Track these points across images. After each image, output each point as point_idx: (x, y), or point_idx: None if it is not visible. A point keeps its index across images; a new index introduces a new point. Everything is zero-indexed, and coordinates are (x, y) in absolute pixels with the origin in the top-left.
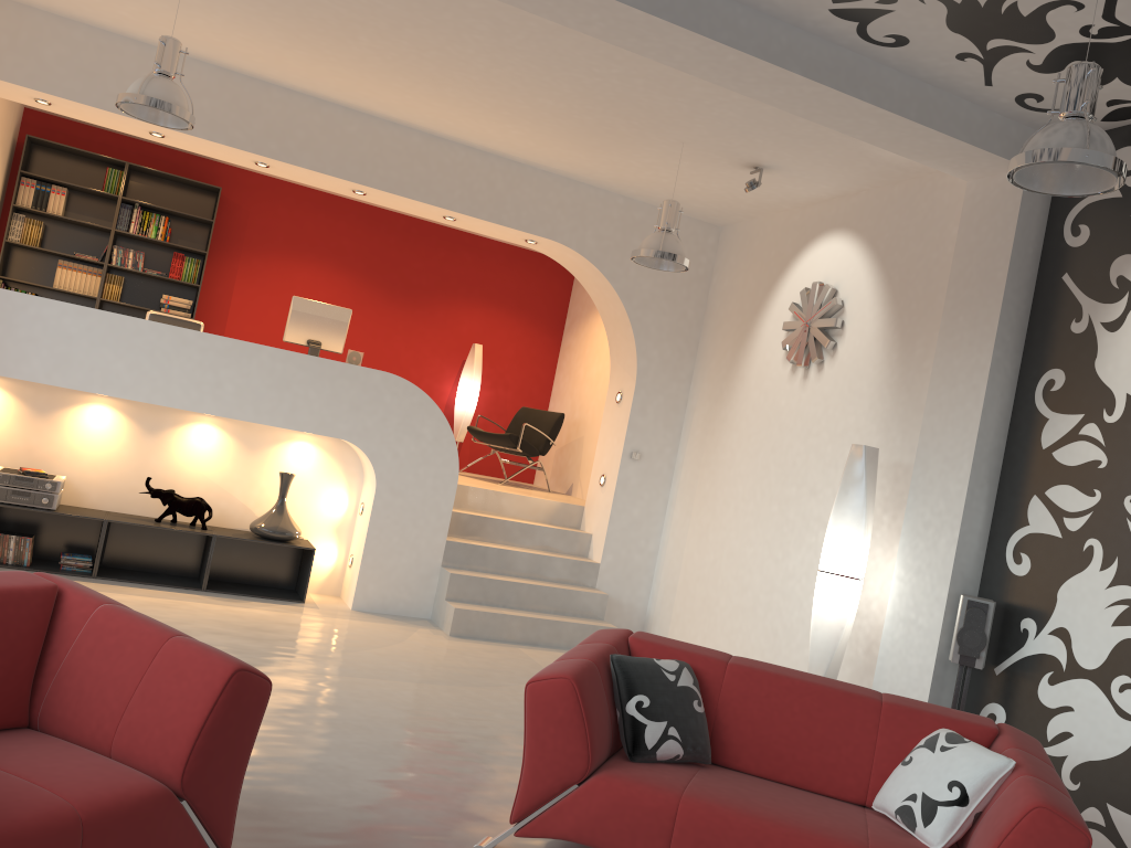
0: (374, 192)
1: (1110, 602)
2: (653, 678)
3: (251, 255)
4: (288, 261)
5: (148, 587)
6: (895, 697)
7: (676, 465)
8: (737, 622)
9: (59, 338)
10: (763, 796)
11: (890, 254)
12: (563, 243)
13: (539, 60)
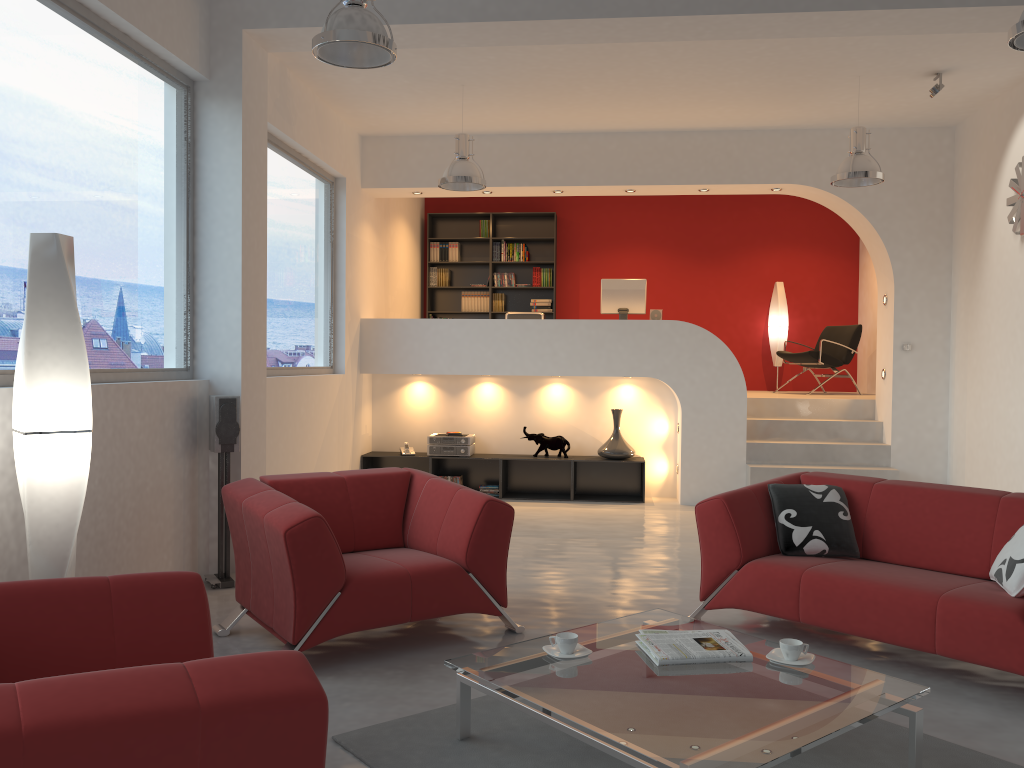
0: (639, 188)
1: None
2: (800, 497)
3: (587, 255)
4: (614, 252)
5: (534, 501)
6: (1020, 493)
7: (950, 348)
8: (1010, 476)
9: (451, 343)
10: (882, 571)
11: None
12: (801, 183)
13: (705, 60)
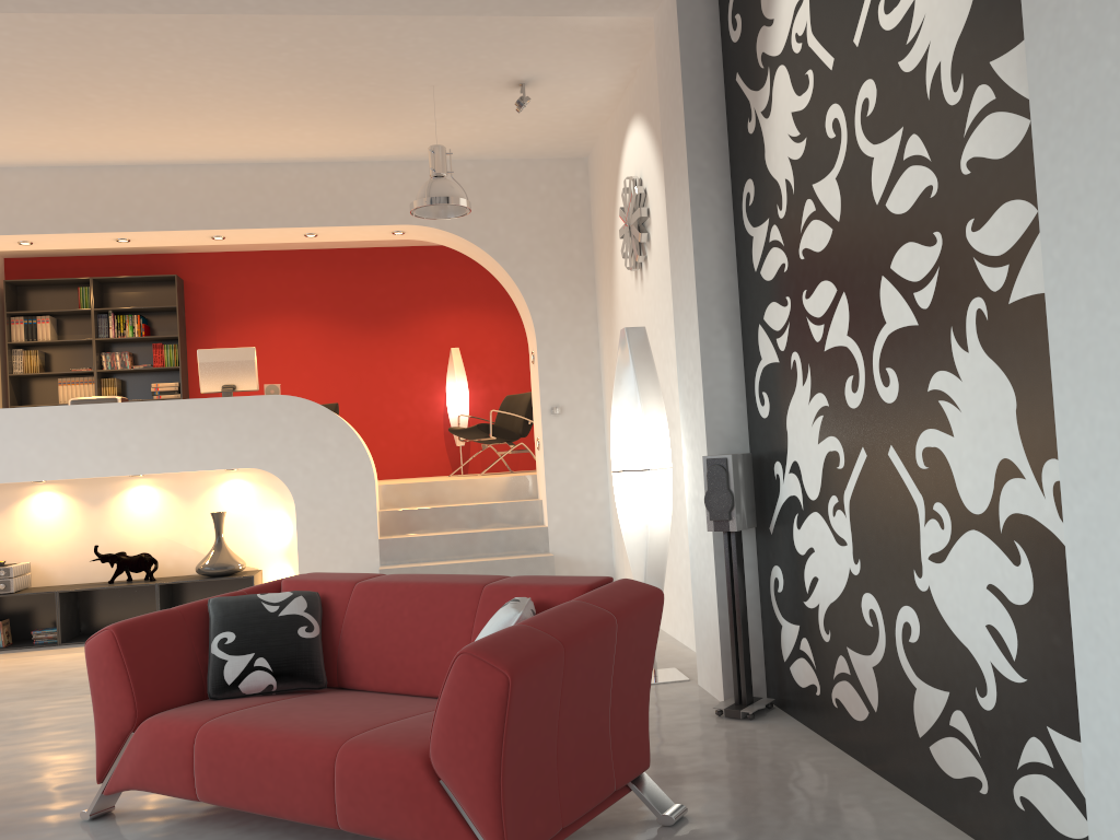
0: (227, 233)
1: (814, 417)
2: (246, 613)
3: (225, 327)
4: (260, 322)
5: None
6: (514, 577)
7: (604, 409)
8: None
9: None
10: (320, 708)
11: (658, 123)
12: (421, 224)
13: (222, 56)
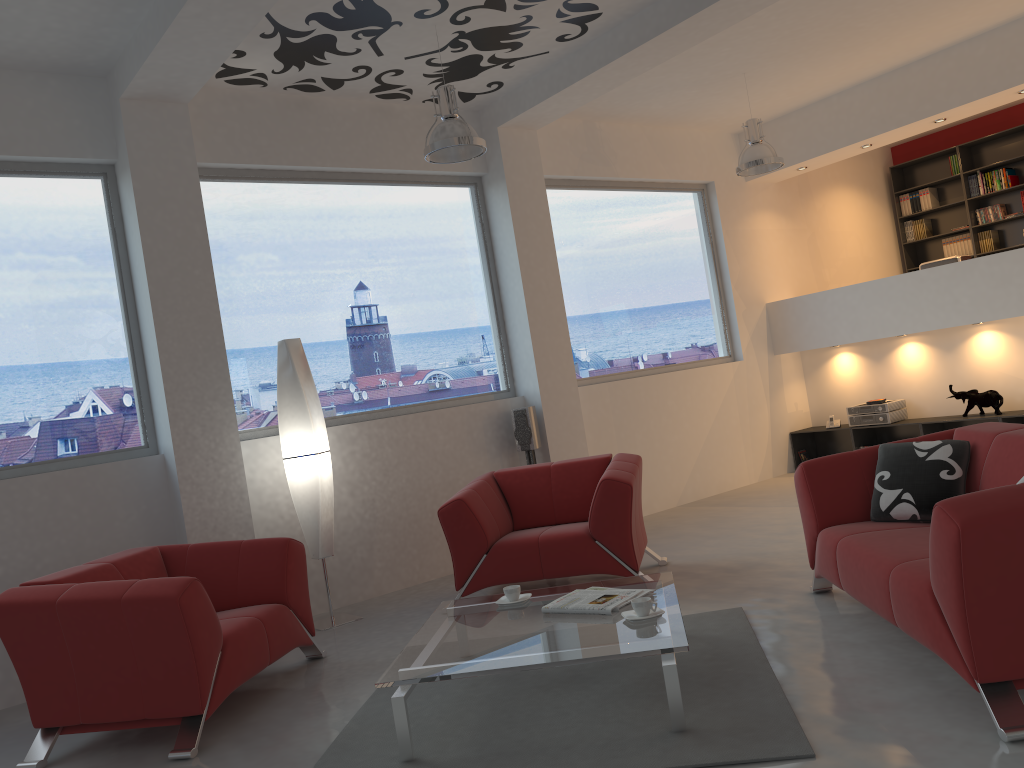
0: None
1: None
2: (900, 457)
3: None
4: None
5: None
6: None
7: None
8: None
9: (848, 311)
10: (926, 537)
11: None
12: None
13: None
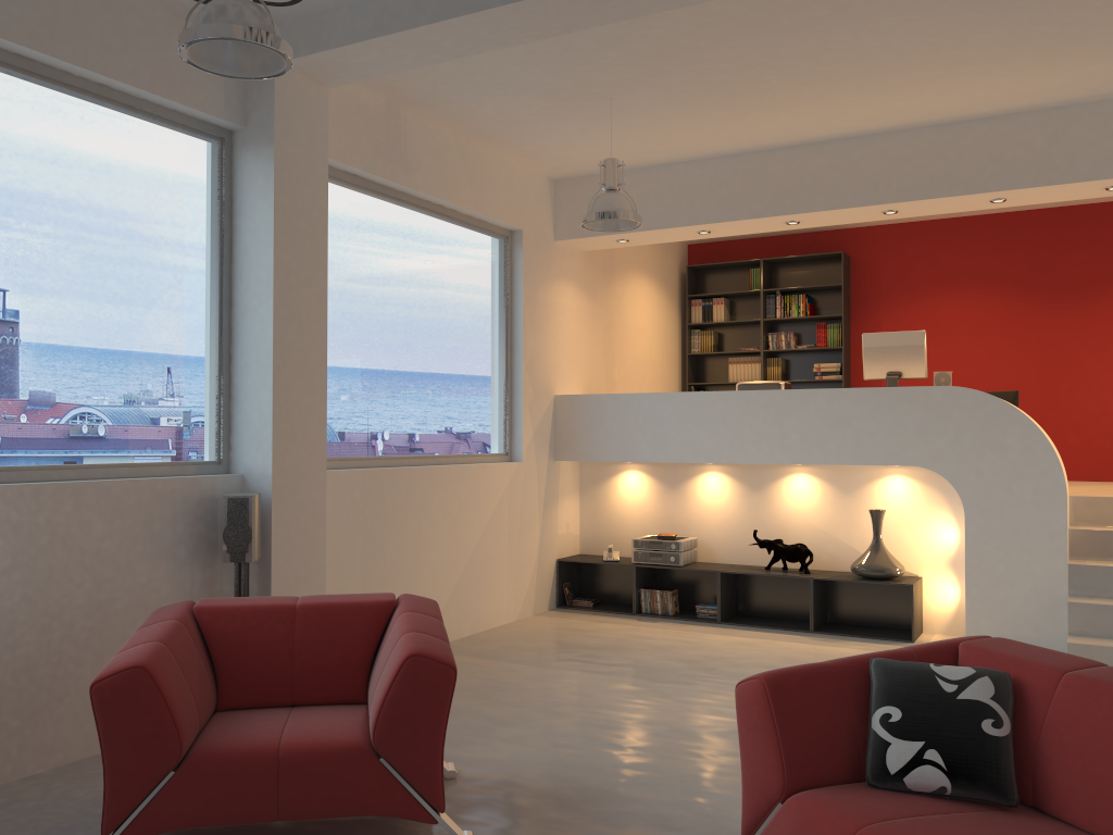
0: (899, 206)
1: None
2: (915, 687)
3: (890, 304)
4: (928, 298)
5: (758, 630)
6: None
7: None
8: None
9: (655, 422)
10: None
11: None
12: None
13: (907, 7)
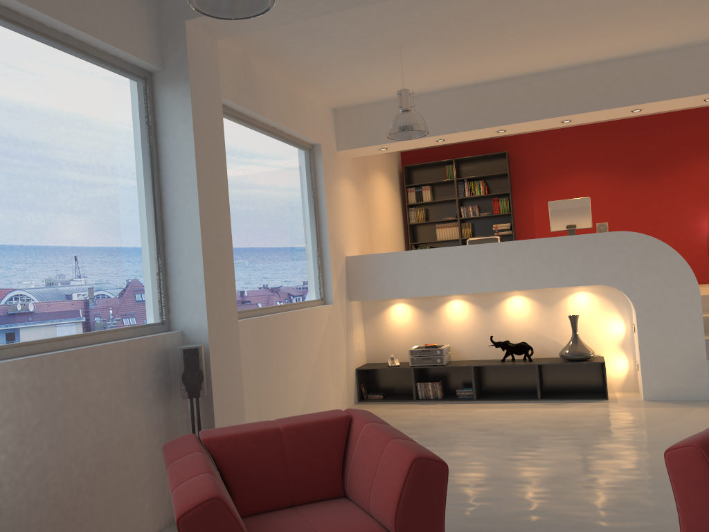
0: (574, 117)
1: None
2: None
3: (537, 183)
4: (561, 178)
5: (504, 402)
6: None
7: None
8: None
9: (420, 270)
10: None
11: None
12: None
13: None
